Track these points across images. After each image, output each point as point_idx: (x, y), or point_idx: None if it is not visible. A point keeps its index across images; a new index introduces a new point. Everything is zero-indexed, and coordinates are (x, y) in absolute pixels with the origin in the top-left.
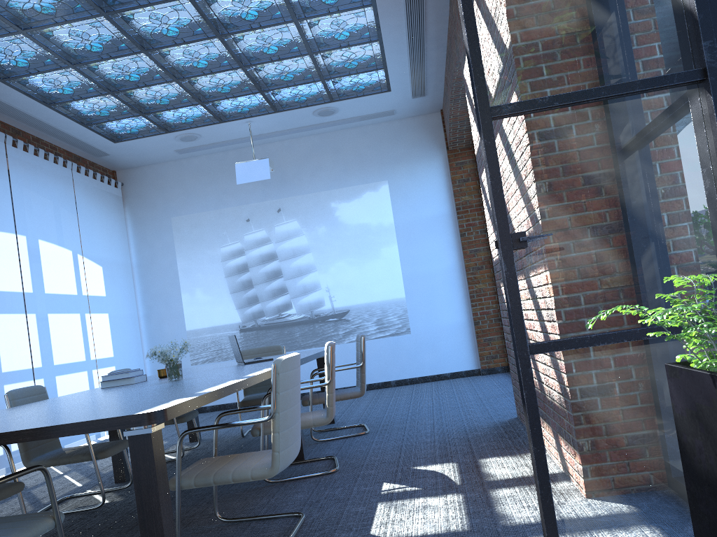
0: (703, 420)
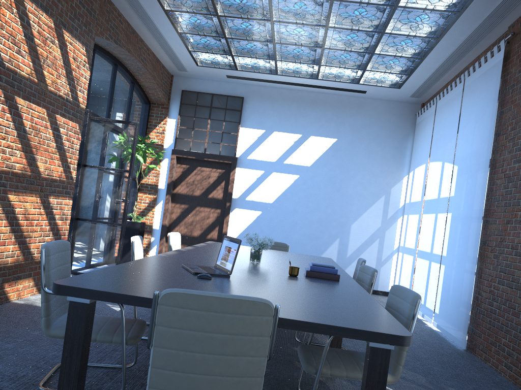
0: (141, 226)
